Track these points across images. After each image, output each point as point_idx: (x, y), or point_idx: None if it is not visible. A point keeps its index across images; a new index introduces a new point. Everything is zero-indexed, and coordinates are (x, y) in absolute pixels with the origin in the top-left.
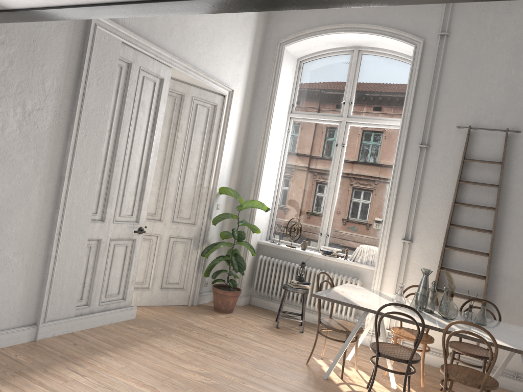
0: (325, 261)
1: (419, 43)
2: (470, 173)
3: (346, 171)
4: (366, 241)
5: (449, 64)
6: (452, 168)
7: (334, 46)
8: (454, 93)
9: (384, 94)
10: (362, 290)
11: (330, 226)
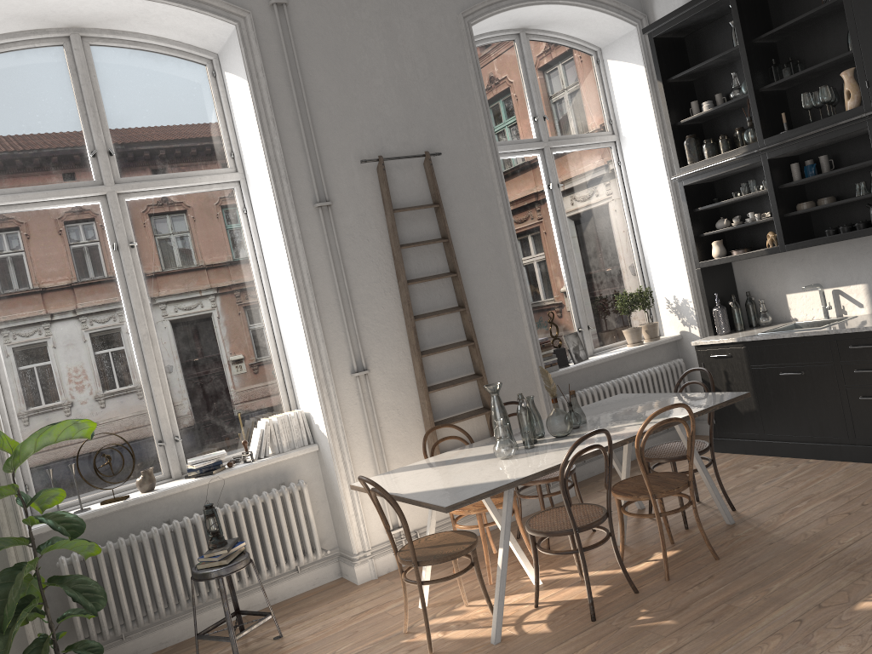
0: (211, 486)
1: (242, 19)
2: (402, 231)
3: (158, 295)
4: (256, 412)
5: (307, 57)
6: (376, 230)
7: (20, 27)
8: (333, 106)
9: (175, 126)
10: (401, 475)
11: (174, 418)
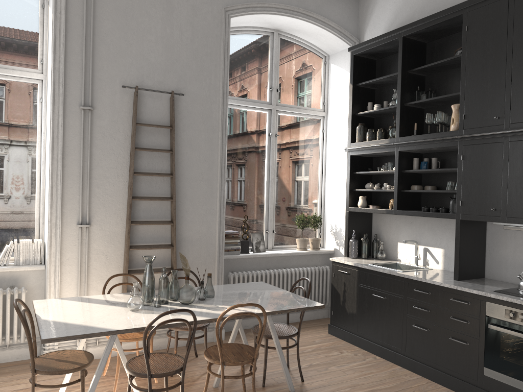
0: None
1: None
2: (142, 139)
3: None
4: (13, 234)
5: (102, 9)
6: (122, 134)
7: None
8: (113, 46)
9: (5, 33)
10: (66, 303)
11: None
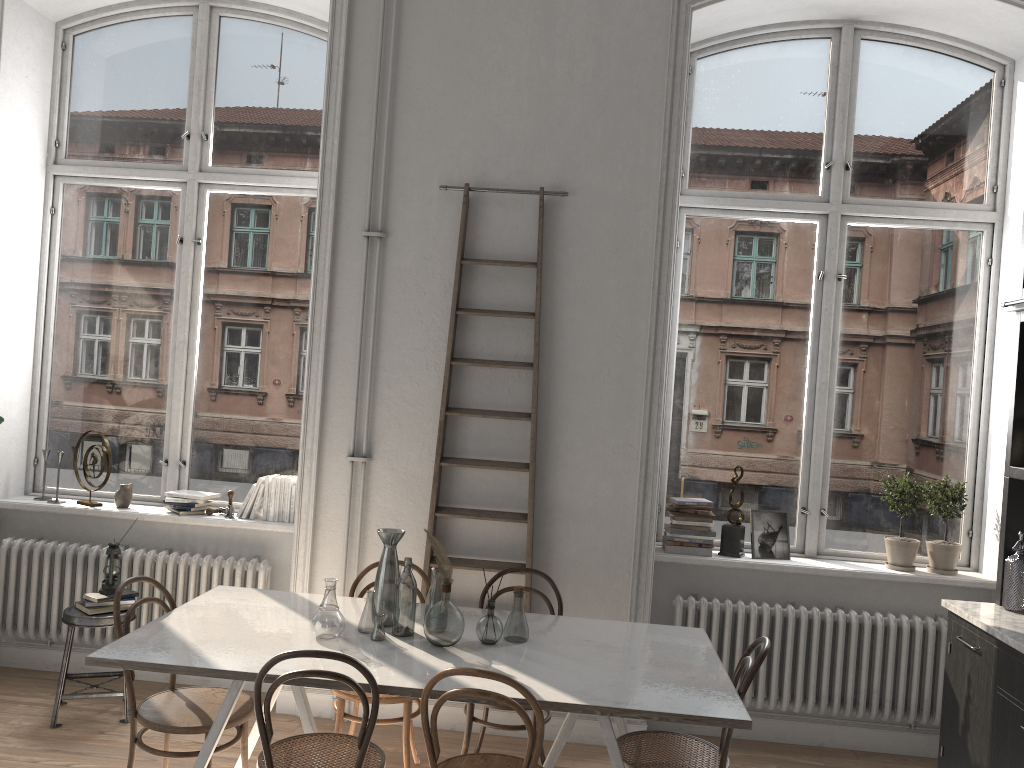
0: (179, 527)
1: None
2: (479, 291)
3: (211, 303)
4: (278, 464)
5: (412, 42)
6: (440, 282)
7: None
8: (429, 110)
9: (284, 115)
10: (253, 600)
11: (187, 441)
